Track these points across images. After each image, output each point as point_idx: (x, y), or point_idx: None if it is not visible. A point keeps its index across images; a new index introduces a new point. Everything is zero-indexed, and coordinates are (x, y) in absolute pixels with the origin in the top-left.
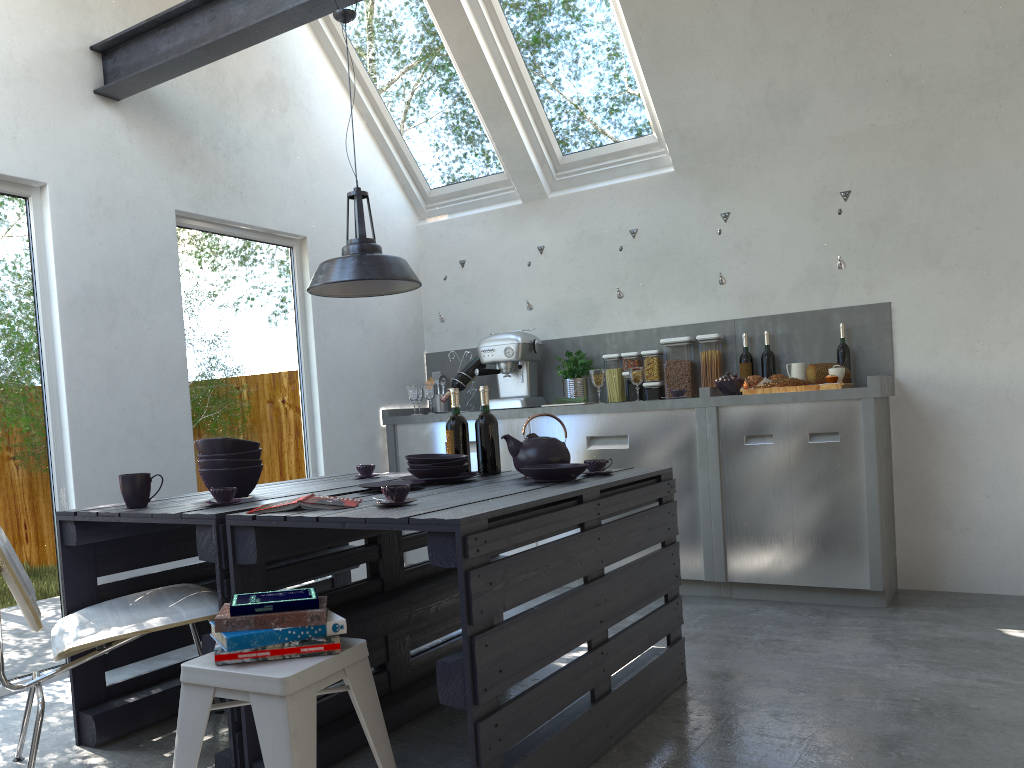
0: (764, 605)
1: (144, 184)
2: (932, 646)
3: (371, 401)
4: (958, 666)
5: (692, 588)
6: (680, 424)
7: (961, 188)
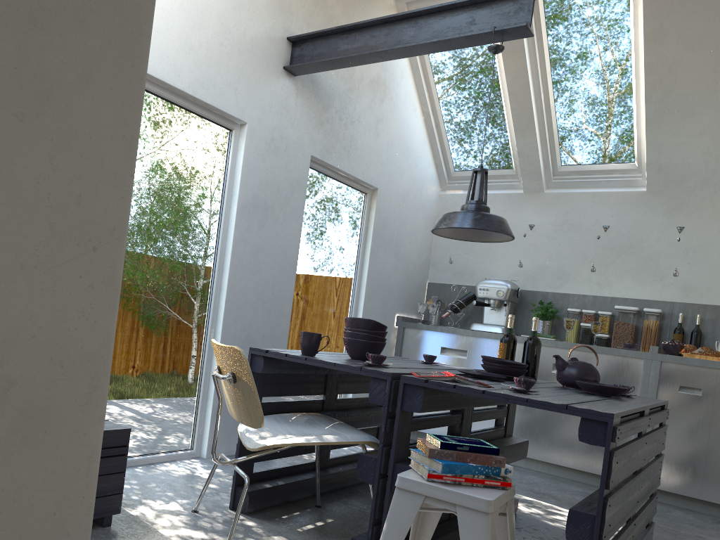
0: (673, 508)
1: (298, 134)
2: None
3: (392, 308)
4: None
5: None
6: (629, 368)
7: None
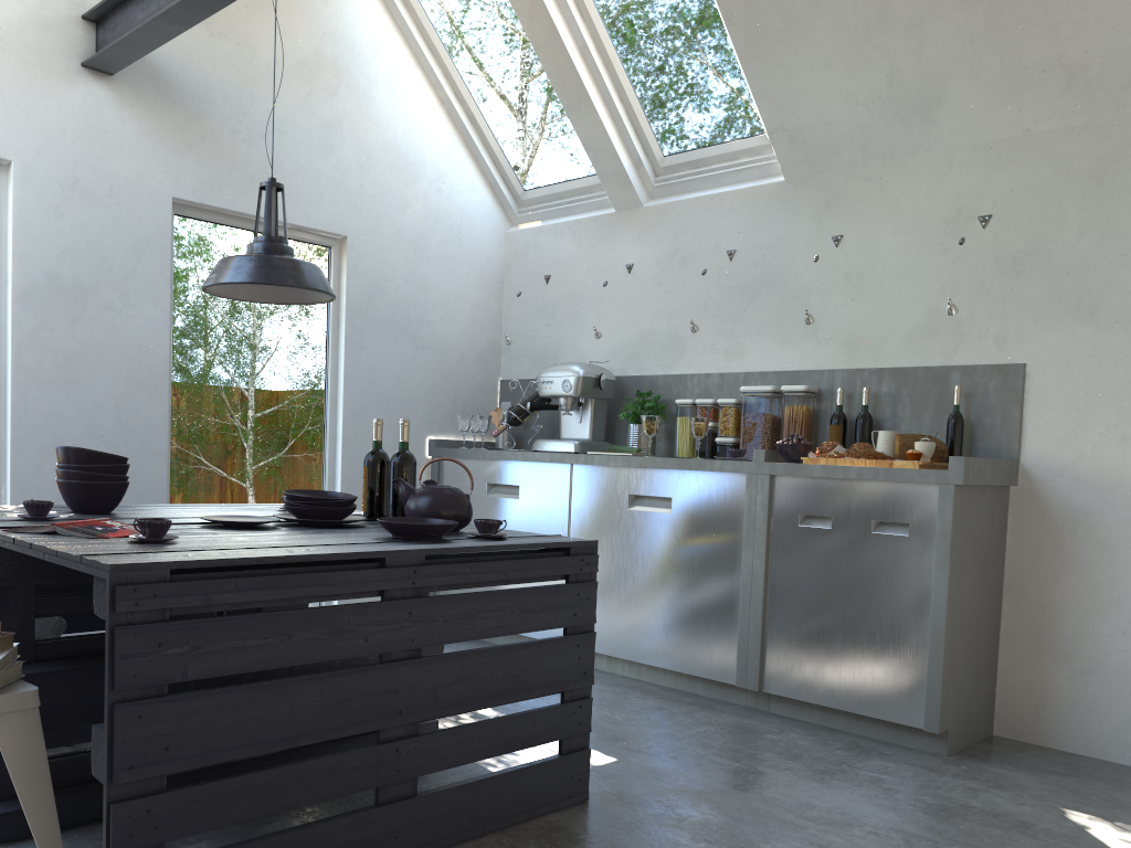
0: (796, 727)
1: (135, 167)
2: (945, 815)
3: (415, 428)
4: (947, 847)
5: (726, 693)
6: (729, 492)
7: None
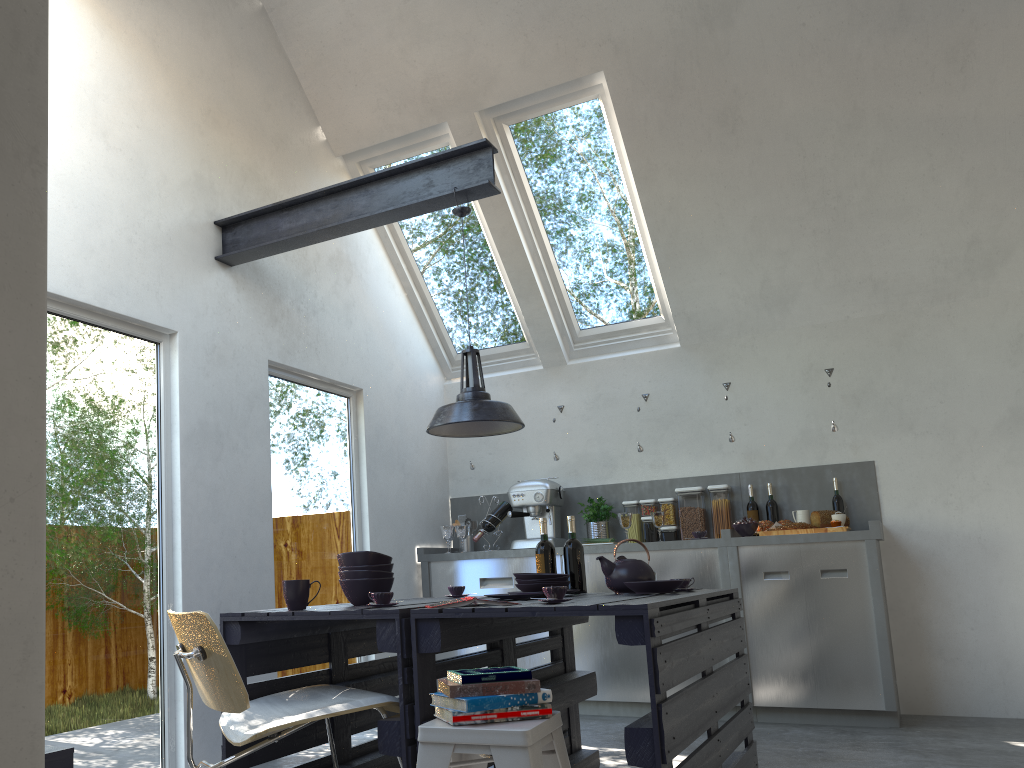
0: (790, 727)
1: (246, 336)
2: (956, 754)
3: (409, 539)
4: (987, 767)
5: None
6: (704, 561)
7: (925, 369)
